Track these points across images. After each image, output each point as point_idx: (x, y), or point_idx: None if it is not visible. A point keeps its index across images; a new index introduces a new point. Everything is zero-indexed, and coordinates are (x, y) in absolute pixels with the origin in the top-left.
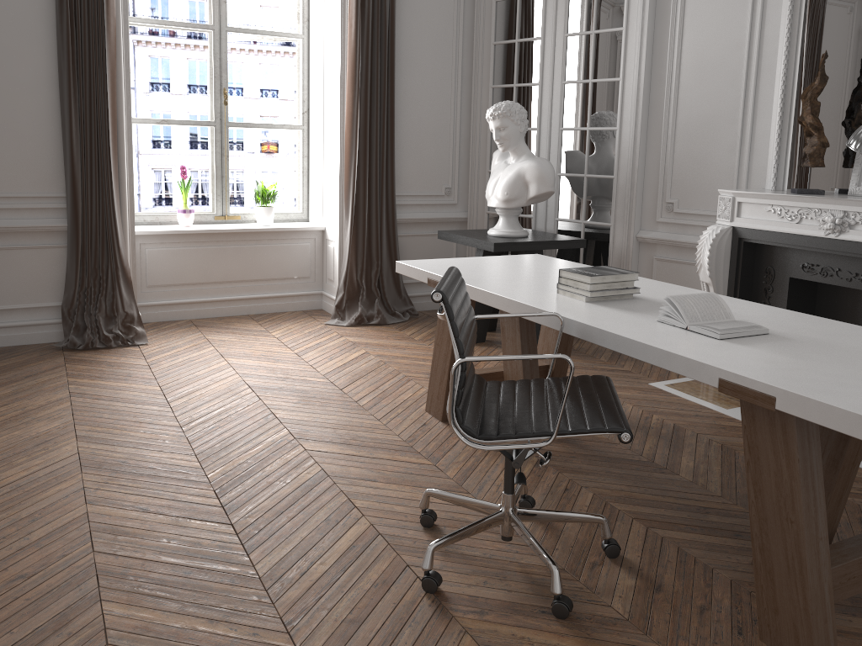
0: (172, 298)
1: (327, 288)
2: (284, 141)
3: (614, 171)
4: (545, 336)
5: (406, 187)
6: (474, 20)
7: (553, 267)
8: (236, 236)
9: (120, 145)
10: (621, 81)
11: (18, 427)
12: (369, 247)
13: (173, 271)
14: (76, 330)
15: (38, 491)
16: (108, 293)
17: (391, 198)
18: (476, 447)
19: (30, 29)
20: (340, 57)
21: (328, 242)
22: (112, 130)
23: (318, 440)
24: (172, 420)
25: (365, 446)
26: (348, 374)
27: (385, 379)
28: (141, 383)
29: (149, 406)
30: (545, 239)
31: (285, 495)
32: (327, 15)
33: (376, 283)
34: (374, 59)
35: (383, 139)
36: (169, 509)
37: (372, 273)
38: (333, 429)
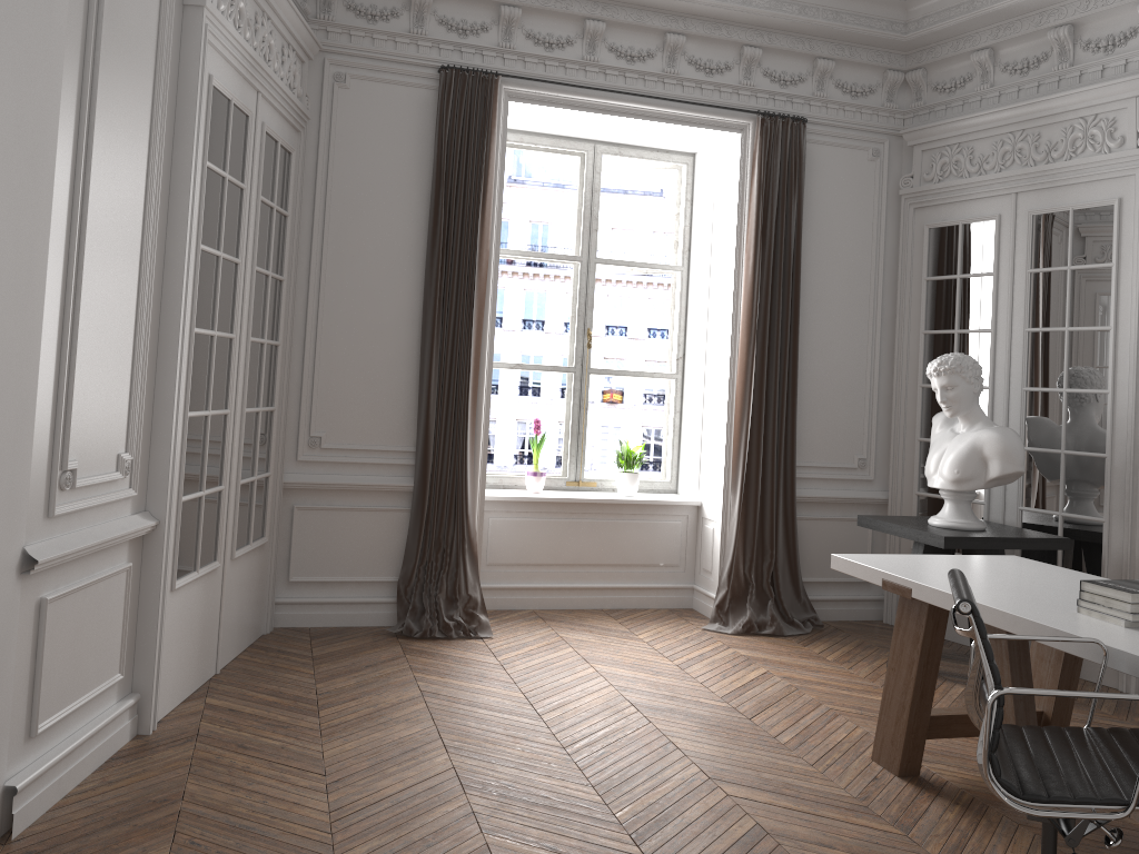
0: (514, 580)
1: (700, 580)
2: (631, 389)
3: (1105, 447)
4: (1036, 670)
5: (807, 455)
6: (897, 250)
7: (1049, 576)
8: (594, 508)
9: (479, 394)
10: (1112, 330)
11: (376, 728)
12: (761, 531)
13: (518, 547)
14: (412, 613)
15: (422, 810)
16: (450, 570)
17: (790, 470)
18: (1021, 810)
19: (398, 264)
20: (732, 294)
21: (705, 521)
22: (473, 377)
23: (740, 784)
24: (551, 737)
25: (804, 798)
26: (752, 699)
27: (804, 711)
28: (500, 686)
29: (518, 717)
30: (1011, 535)
31: (720, 852)
32: (716, 245)
33: (769, 578)
34: (774, 297)
35: (783, 394)
36: (582, 852)
37: (764, 566)
38: (756, 771)
